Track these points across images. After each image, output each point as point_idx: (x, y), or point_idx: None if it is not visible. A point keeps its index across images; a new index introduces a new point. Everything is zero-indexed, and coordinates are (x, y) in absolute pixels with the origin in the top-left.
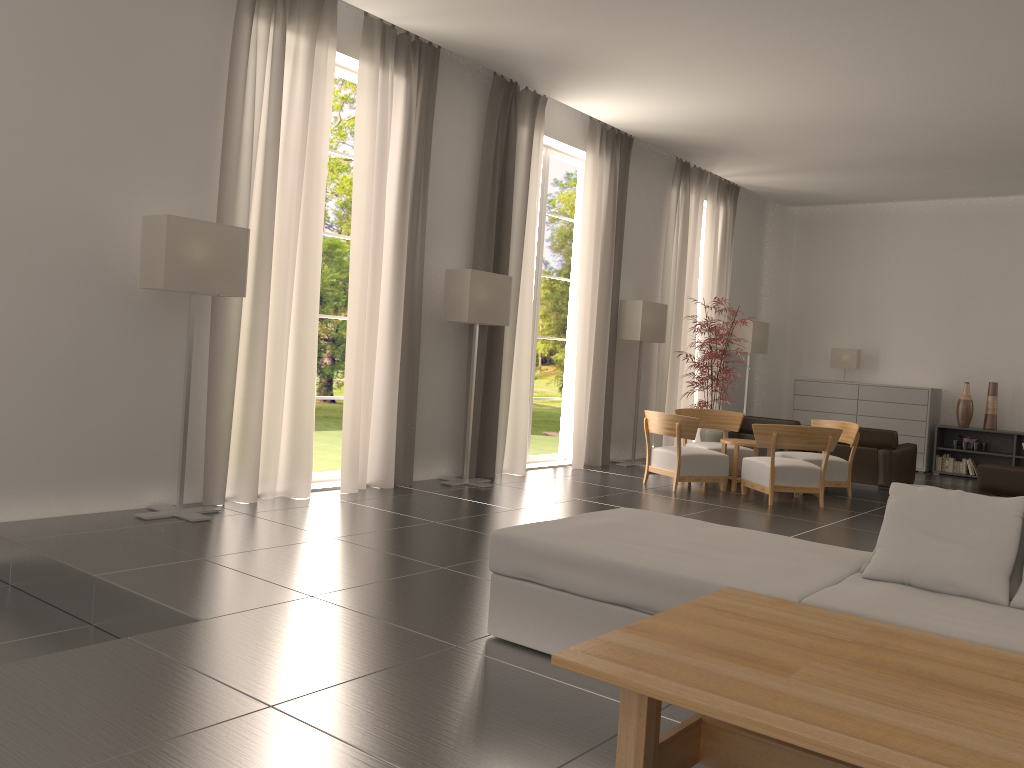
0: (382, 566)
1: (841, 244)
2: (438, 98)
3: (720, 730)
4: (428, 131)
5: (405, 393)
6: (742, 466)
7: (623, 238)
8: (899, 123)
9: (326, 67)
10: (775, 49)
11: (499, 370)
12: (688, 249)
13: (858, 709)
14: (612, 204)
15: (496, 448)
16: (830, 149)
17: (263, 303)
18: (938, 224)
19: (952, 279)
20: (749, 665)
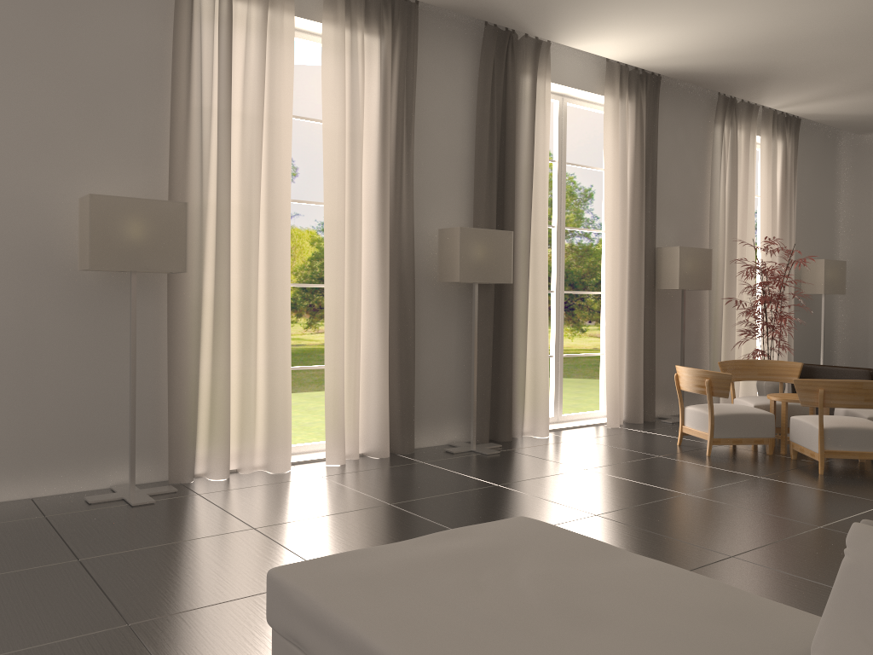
0: (263, 573)
1: None
2: (422, 55)
3: None
4: (409, 89)
5: (398, 359)
6: (790, 426)
7: (656, 183)
8: None
9: (282, 33)
10: None
11: (509, 329)
12: (739, 189)
13: None
14: (639, 148)
15: (511, 411)
16: None
17: (222, 277)
18: None
19: None
20: None
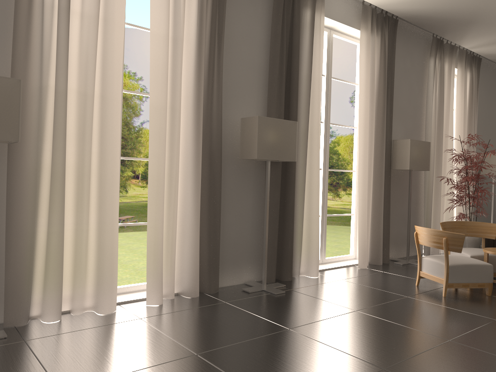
0: None
1: None
2: None
3: None
4: (220, 7)
5: (208, 218)
6: None
7: (393, 94)
8: None
9: None
10: None
11: (292, 196)
12: (444, 102)
13: None
14: (383, 68)
15: (292, 257)
16: None
17: (57, 148)
18: None
19: None
20: None
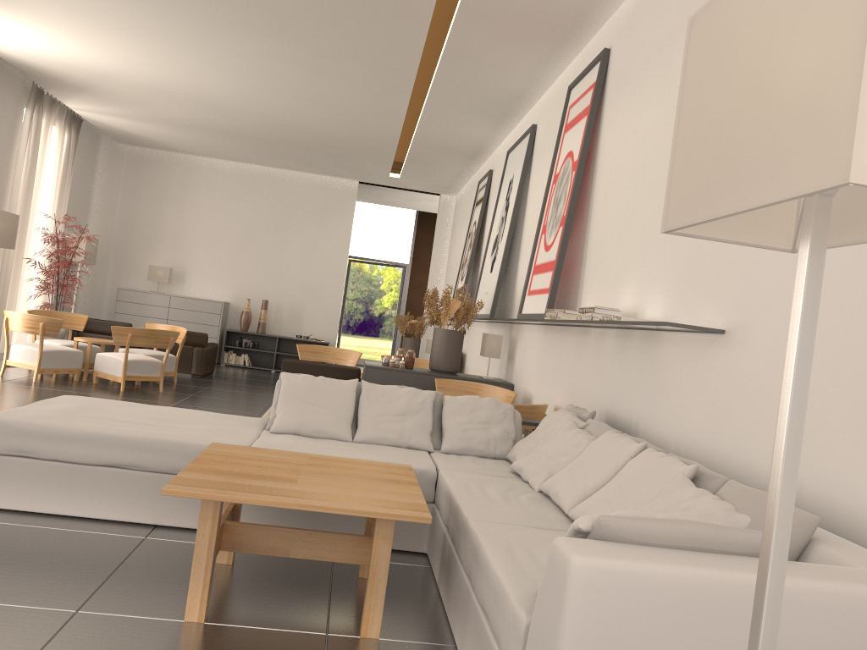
0: None
1: (162, 182)
2: None
3: (237, 527)
4: None
5: None
6: (96, 360)
7: None
8: (231, 106)
9: None
10: (162, 33)
11: None
12: (36, 167)
13: (341, 493)
14: None
15: None
16: (173, 110)
17: None
18: (236, 180)
19: (243, 222)
20: (273, 480)
